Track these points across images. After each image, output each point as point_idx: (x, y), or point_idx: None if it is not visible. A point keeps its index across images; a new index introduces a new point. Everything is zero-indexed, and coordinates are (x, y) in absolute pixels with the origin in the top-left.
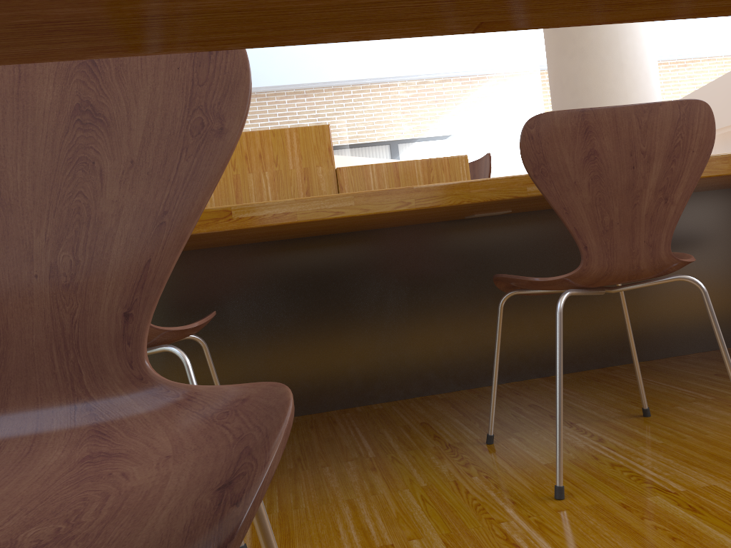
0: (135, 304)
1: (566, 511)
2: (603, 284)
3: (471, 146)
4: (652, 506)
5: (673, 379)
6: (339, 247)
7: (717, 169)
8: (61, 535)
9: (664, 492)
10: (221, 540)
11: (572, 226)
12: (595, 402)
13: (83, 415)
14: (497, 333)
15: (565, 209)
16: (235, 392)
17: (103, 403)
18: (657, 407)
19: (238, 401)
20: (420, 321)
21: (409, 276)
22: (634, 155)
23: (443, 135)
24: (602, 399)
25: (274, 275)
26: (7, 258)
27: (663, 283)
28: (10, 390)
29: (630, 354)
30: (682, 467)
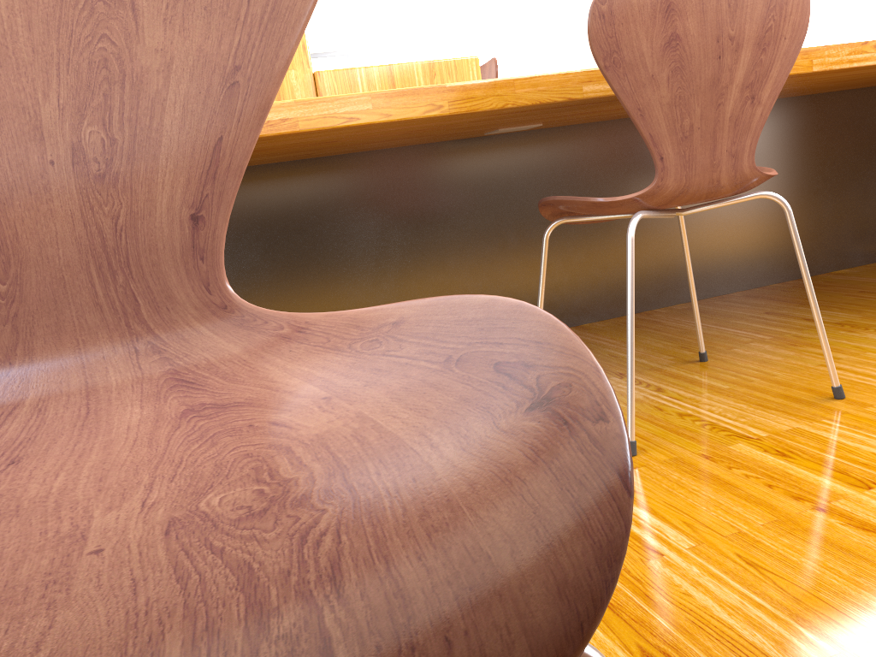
0: (206, 202)
1: (643, 468)
2: (677, 204)
3: (454, 56)
4: (737, 454)
5: (721, 320)
6: (327, 174)
7: (796, 66)
8: (276, 497)
9: (746, 439)
10: (618, 466)
11: (647, 132)
12: (641, 349)
13: (151, 360)
14: (542, 271)
15: (640, 110)
16: (369, 316)
17: (175, 343)
18: (713, 351)
19: (386, 326)
20: (431, 265)
21: (416, 210)
22: (722, 42)
23: (419, 41)
24: (649, 346)
25: (246, 212)
26: (3, 136)
27: (706, 212)
28: (34, 331)
29: (669, 296)
30: (758, 412)
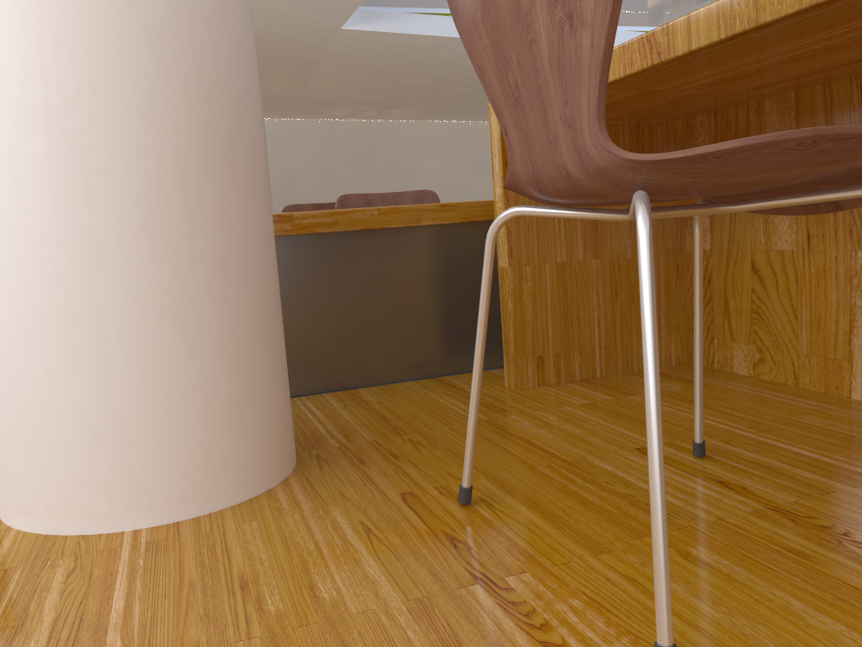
0: None
1: None
2: None
3: None
4: None
5: None
6: None
7: None
8: None
9: None
10: None
11: None
12: None
13: None
14: None
15: None
16: None
17: None
18: None
19: None
20: None
21: None
22: None
23: None
24: None
25: None
26: None
27: None
28: None
29: None
30: None
